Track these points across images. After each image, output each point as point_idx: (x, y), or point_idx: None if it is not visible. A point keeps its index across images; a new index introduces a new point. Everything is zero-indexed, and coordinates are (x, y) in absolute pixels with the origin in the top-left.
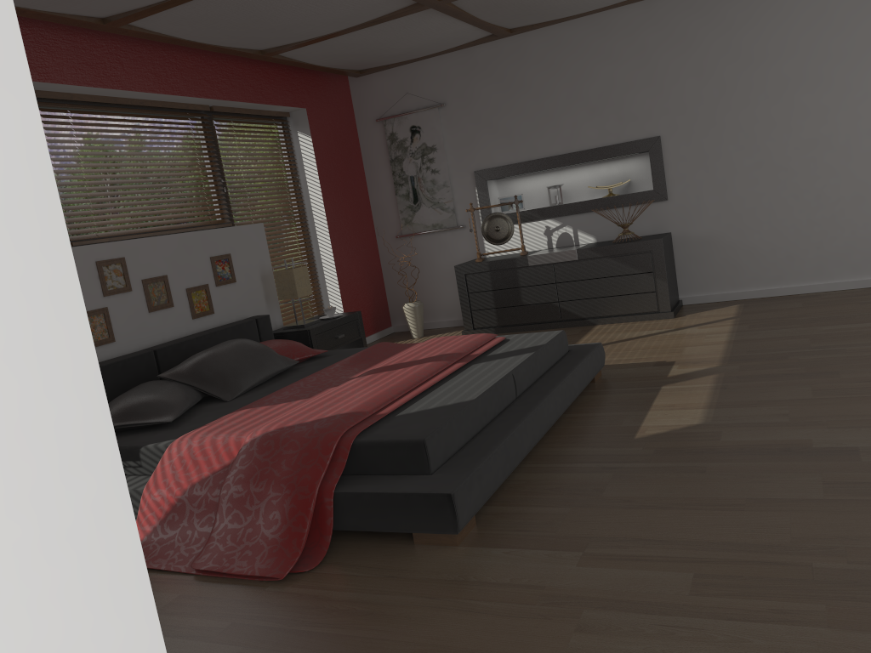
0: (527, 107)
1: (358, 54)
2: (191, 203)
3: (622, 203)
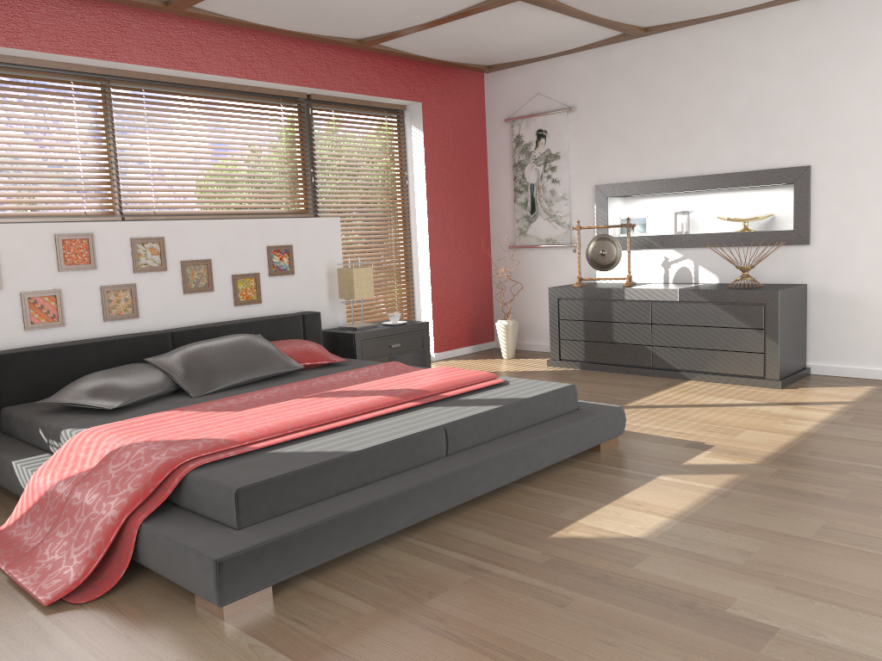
0: (661, 118)
1: (465, 48)
2: (269, 190)
3: (753, 241)
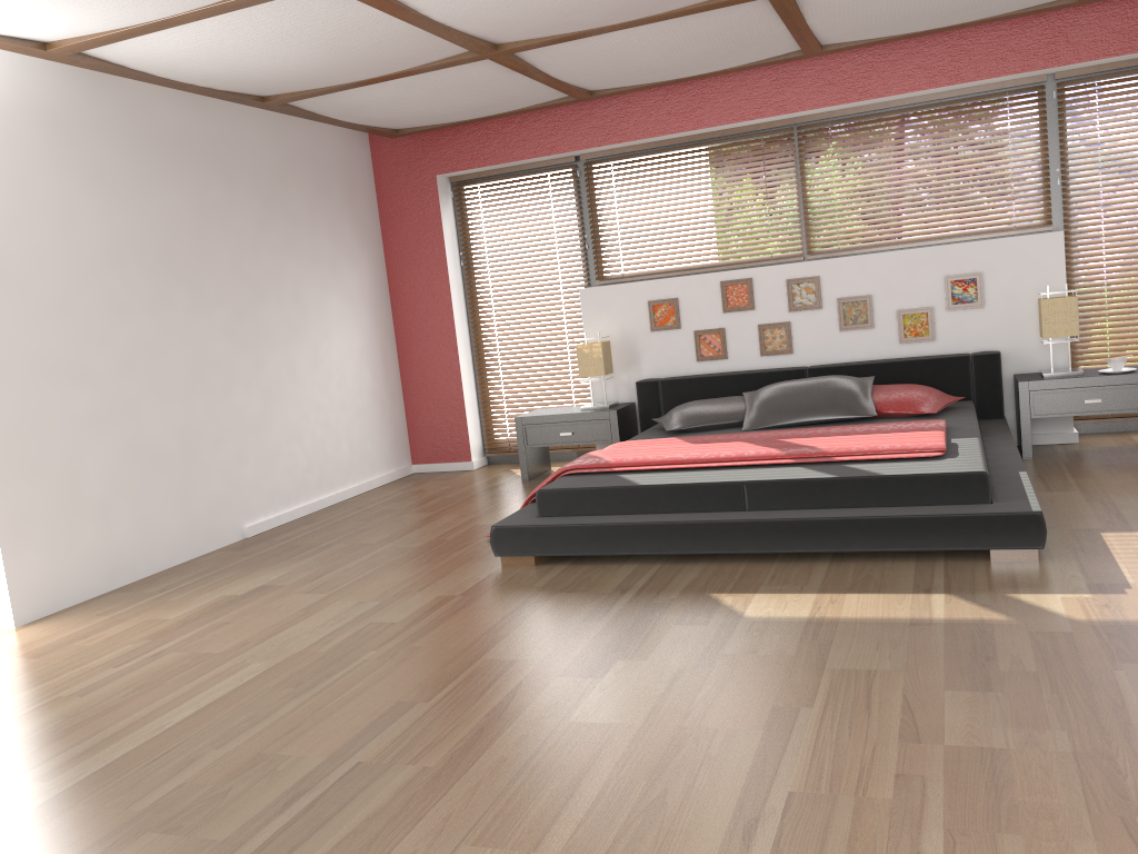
0: None
1: None
2: (985, 205)
3: None
